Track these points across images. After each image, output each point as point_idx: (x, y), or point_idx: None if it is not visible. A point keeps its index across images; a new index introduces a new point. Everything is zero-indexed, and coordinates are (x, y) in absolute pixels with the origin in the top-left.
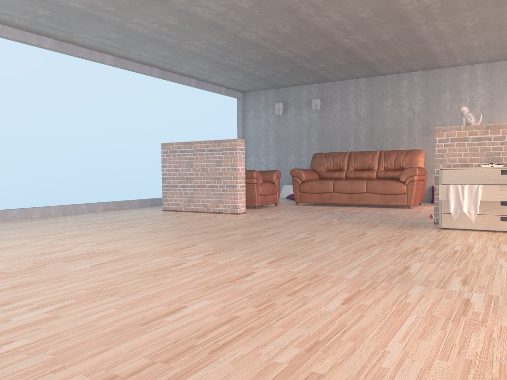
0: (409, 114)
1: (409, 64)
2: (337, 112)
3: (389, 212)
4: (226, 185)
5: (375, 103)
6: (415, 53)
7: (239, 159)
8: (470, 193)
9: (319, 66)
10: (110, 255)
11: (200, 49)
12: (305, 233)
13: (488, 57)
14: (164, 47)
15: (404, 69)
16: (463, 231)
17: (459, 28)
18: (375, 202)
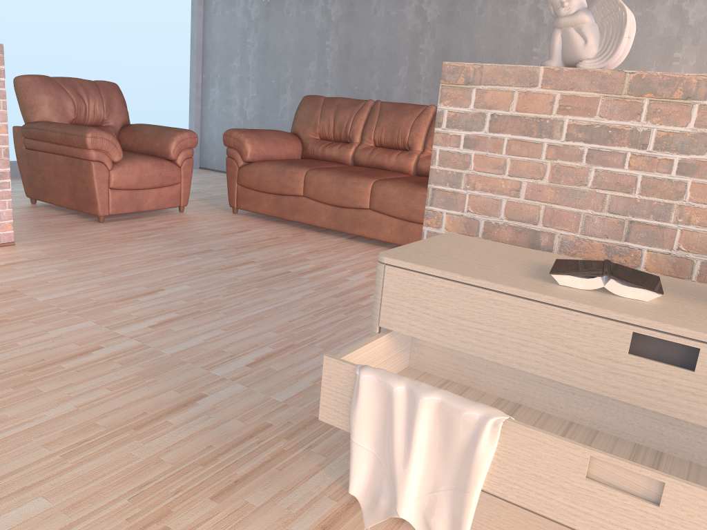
0: (529, 24)
1: None
2: (381, 4)
3: None
4: None
5: None
6: None
7: None
8: (444, 441)
9: None
10: None
11: None
12: None
13: None
14: None
15: None
16: None
17: None
18: (385, 235)
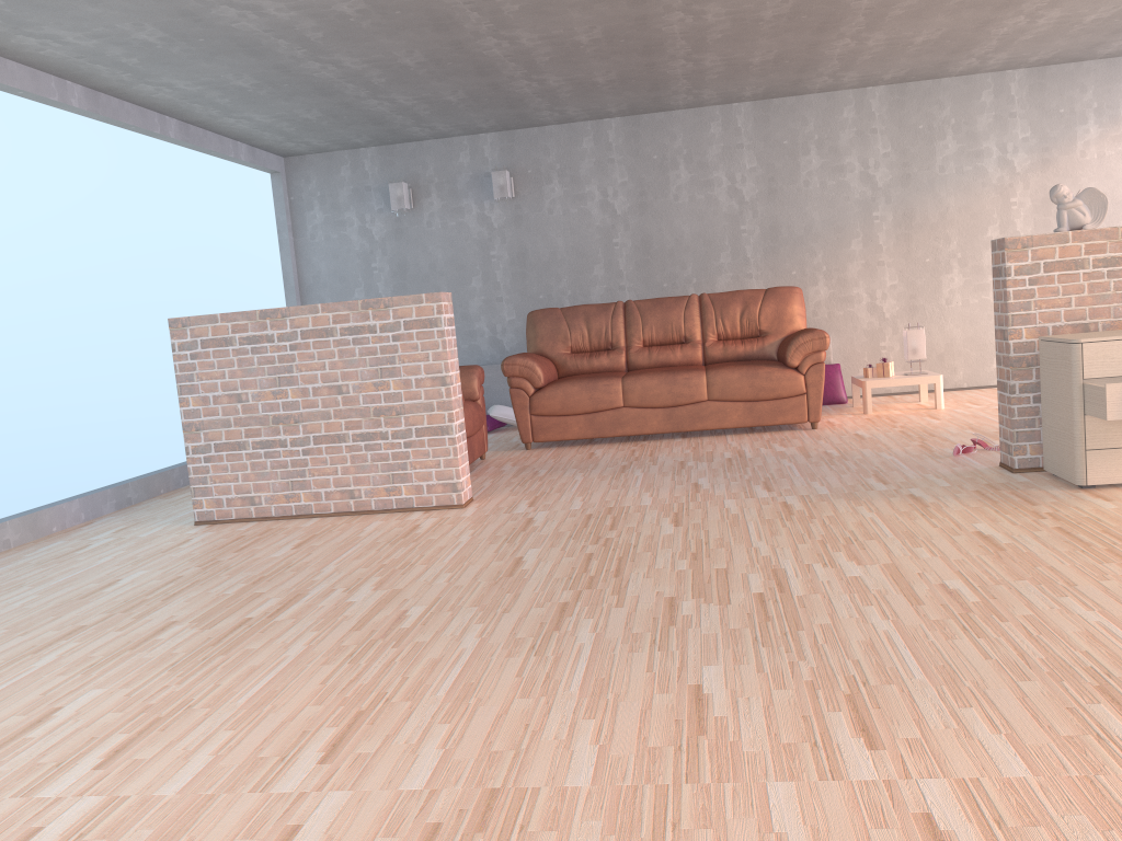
0: (730, 204)
1: (744, 84)
2: (555, 203)
3: (803, 445)
4: (415, 428)
5: (648, 180)
6: (785, 57)
7: (449, 349)
8: None
9: (545, 86)
10: (545, 833)
11: (267, 26)
12: (849, 561)
13: (909, 70)
14: (154, 14)
15: (721, 97)
16: None
17: None
18: (732, 421)
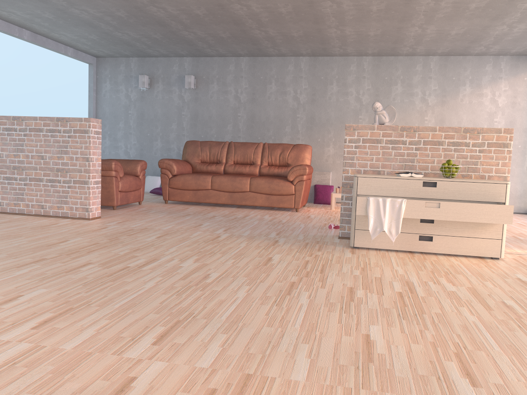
0: (293, 104)
1: (299, 47)
2: (214, 93)
3: (278, 216)
4: (73, 180)
5: (257, 88)
6: (309, 35)
7: (93, 145)
8: (392, 209)
9: (198, 35)
10: None
11: None
12: (193, 260)
13: (378, 50)
14: None
15: (291, 52)
16: (379, 252)
17: (363, 11)
18: (259, 203)
